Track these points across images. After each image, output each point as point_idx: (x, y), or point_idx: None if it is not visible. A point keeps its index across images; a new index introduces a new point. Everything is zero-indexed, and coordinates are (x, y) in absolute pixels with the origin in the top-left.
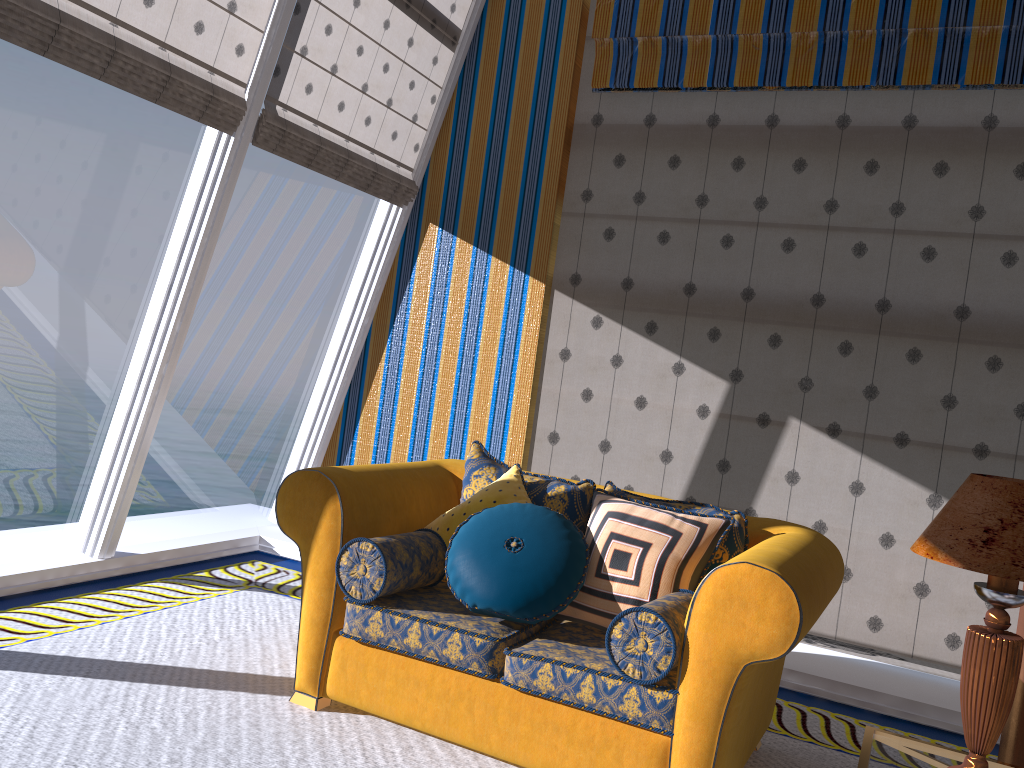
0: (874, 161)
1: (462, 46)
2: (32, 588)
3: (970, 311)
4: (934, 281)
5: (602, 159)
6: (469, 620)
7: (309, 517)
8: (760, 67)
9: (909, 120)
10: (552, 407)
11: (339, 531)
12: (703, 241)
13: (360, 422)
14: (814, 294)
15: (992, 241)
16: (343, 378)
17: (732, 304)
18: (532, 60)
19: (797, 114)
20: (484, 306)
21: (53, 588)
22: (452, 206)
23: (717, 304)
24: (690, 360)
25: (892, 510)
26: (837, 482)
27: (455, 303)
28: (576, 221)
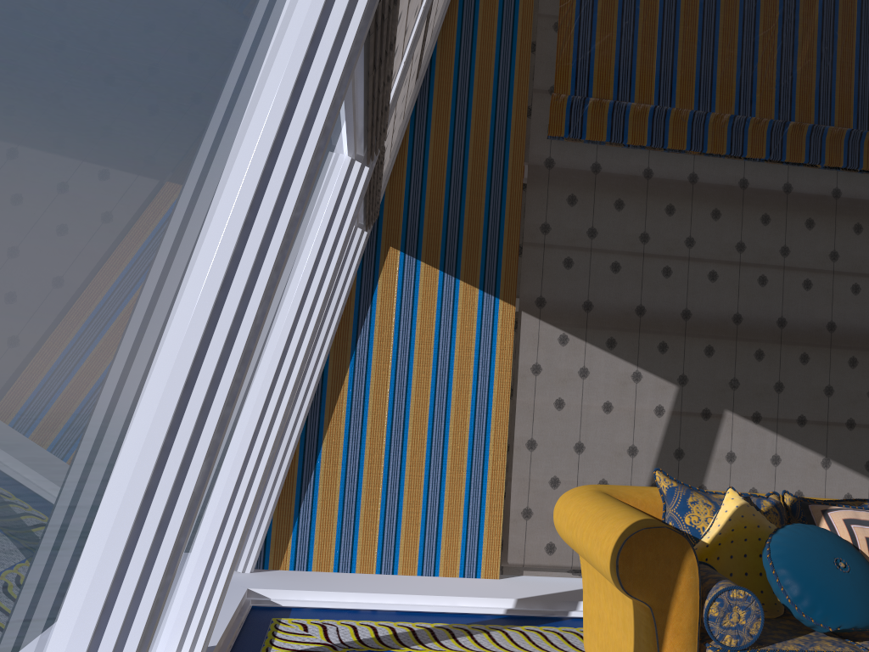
0: (767, 215)
1: (420, 81)
2: None
3: (836, 325)
4: (812, 304)
5: (556, 197)
6: (818, 640)
7: (665, 575)
8: (687, 135)
9: (787, 187)
10: (528, 417)
11: (698, 583)
12: (648, 271)
13: (323, 448)
14: (734, 314)
15: (844, 276)
16: (307, 405)
17: (675, 322)
18: (486, 103)
19: (710, 174)
20: (455, 327)
21: None
22: (413, 231)
23: (663, 322)
24: (645, 369)
25: (800, 473)
26: (762, 457)
27: (424, 325)
28: (537, 250)
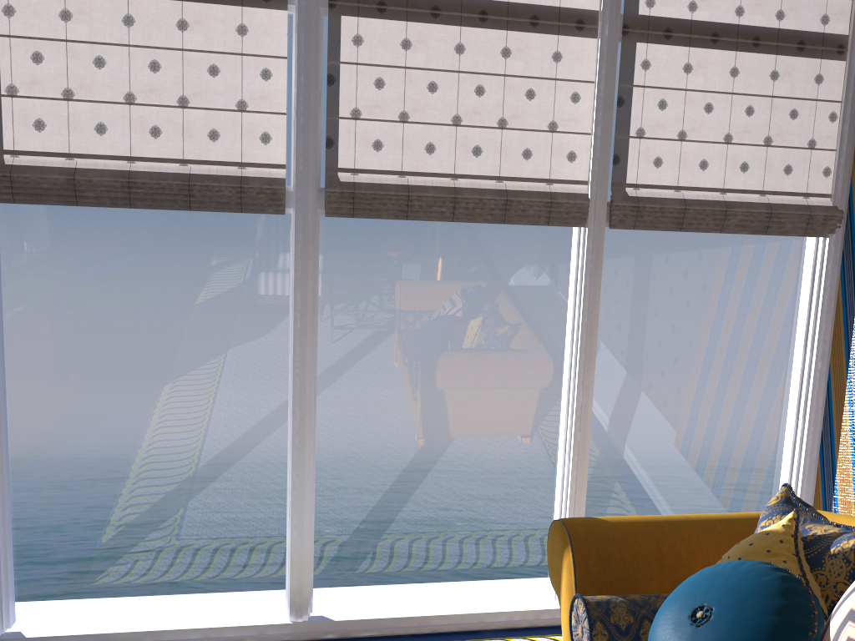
0: None
1: (853, 50)
2: (499, 626)
3: None
4: None
5: None
6: None
7: (557, 569)
8: None
9: None
10: None
11: (573, 586)
12: None
13: (837, 475)
14: None
15: None
16: (808, 428)
17: None
18: None
19: None
20: None
21: (520, 628)
22: None
23: None
24: None
25: None
26: None
27: None
28: None
